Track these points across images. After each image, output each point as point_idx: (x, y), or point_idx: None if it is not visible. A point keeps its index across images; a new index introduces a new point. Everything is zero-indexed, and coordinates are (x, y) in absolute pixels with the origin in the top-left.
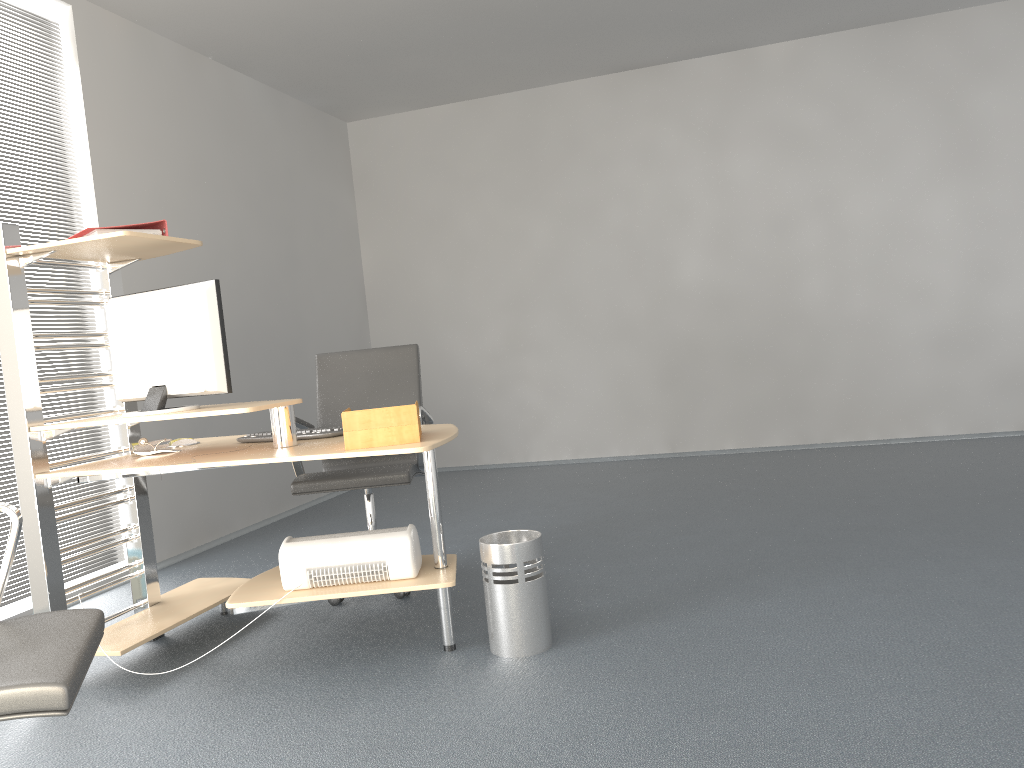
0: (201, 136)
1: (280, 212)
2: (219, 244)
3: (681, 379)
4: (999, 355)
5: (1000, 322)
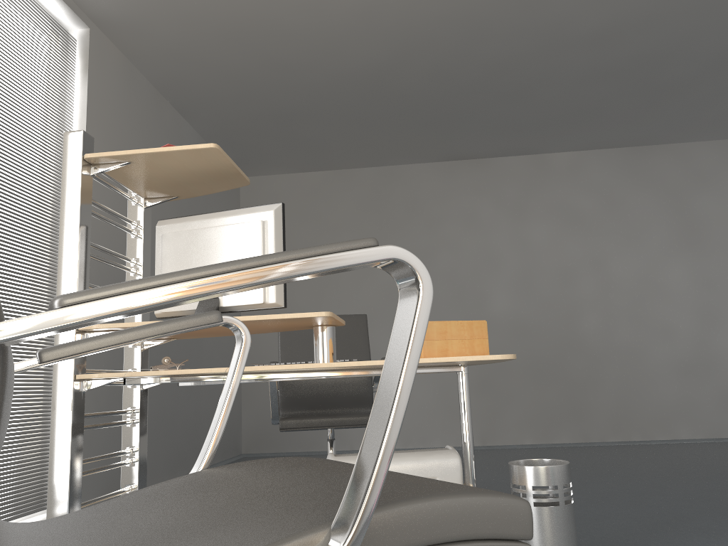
0: None
1: None
2: None
3: (491, 387)
4: (724, 379)
5: (723, 355)
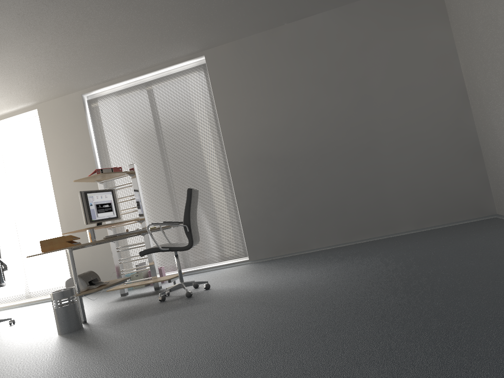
0: (280, 67)
1: (350, 75)
2: (295, 114)
3: None
4: None
5: None
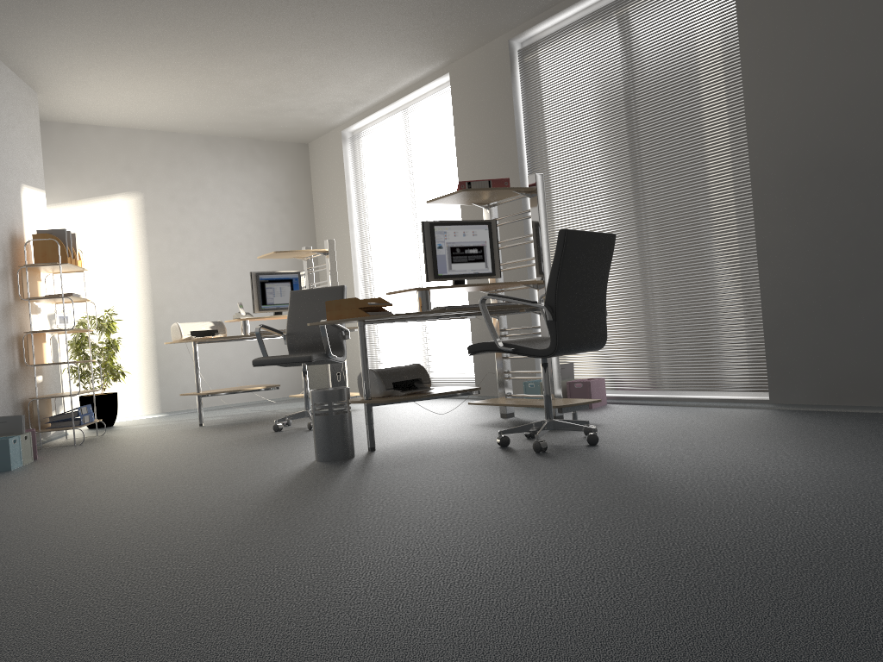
0: None
1: None
2: None
3: None
4: None
5: None
